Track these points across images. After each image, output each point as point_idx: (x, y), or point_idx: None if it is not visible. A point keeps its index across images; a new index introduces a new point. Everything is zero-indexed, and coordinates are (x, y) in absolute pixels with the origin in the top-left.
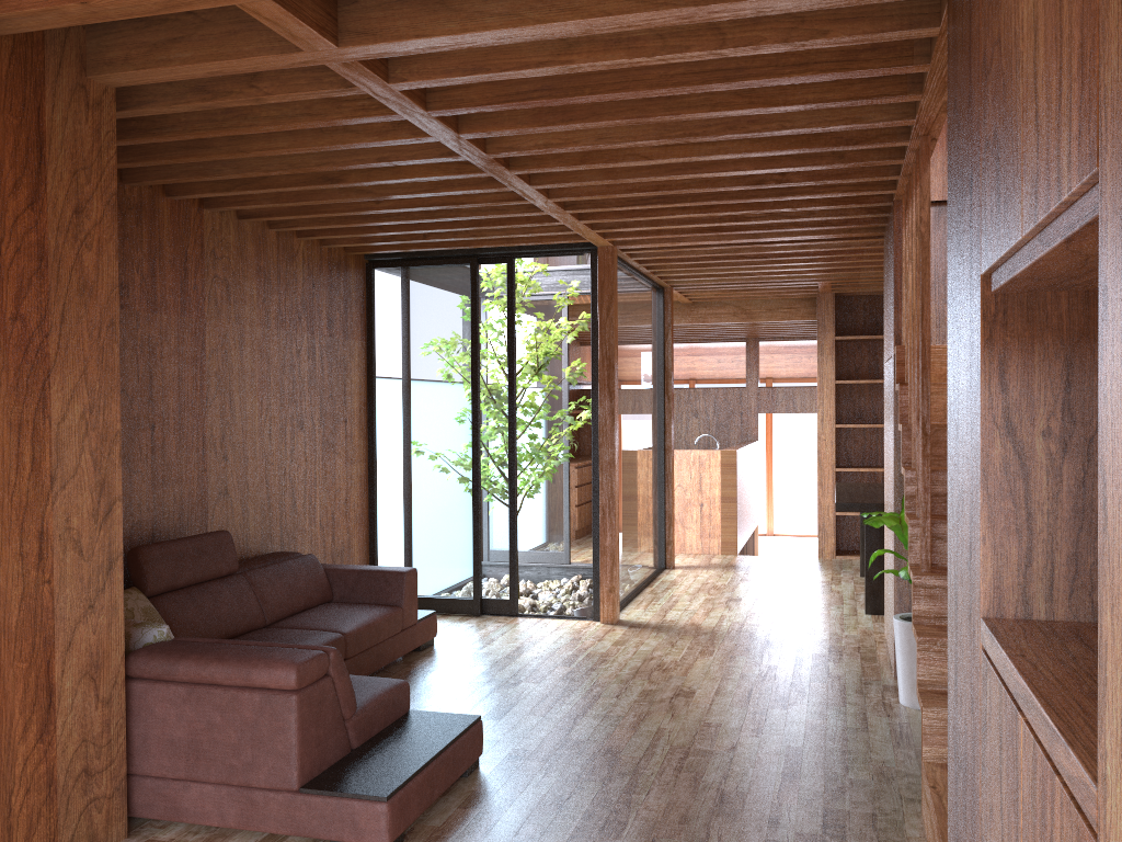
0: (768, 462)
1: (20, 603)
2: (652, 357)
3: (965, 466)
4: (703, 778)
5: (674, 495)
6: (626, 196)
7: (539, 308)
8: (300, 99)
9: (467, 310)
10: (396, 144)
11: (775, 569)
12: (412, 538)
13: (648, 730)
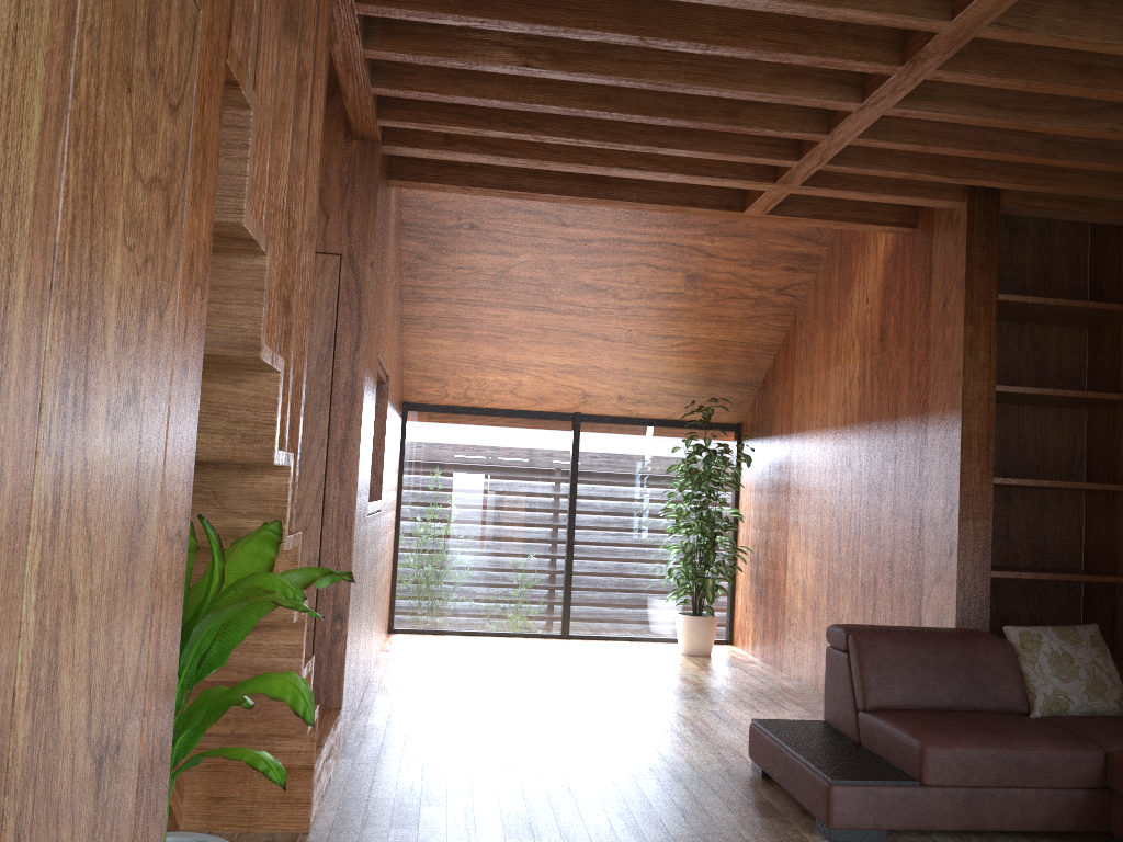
0: None
1: (911, 557)
2: None
3: (368, 437)
4: None
5: None
6: None
7: None
8: (879, 171)
9: None
10: (938, 114)
11: None
12: None
13: None
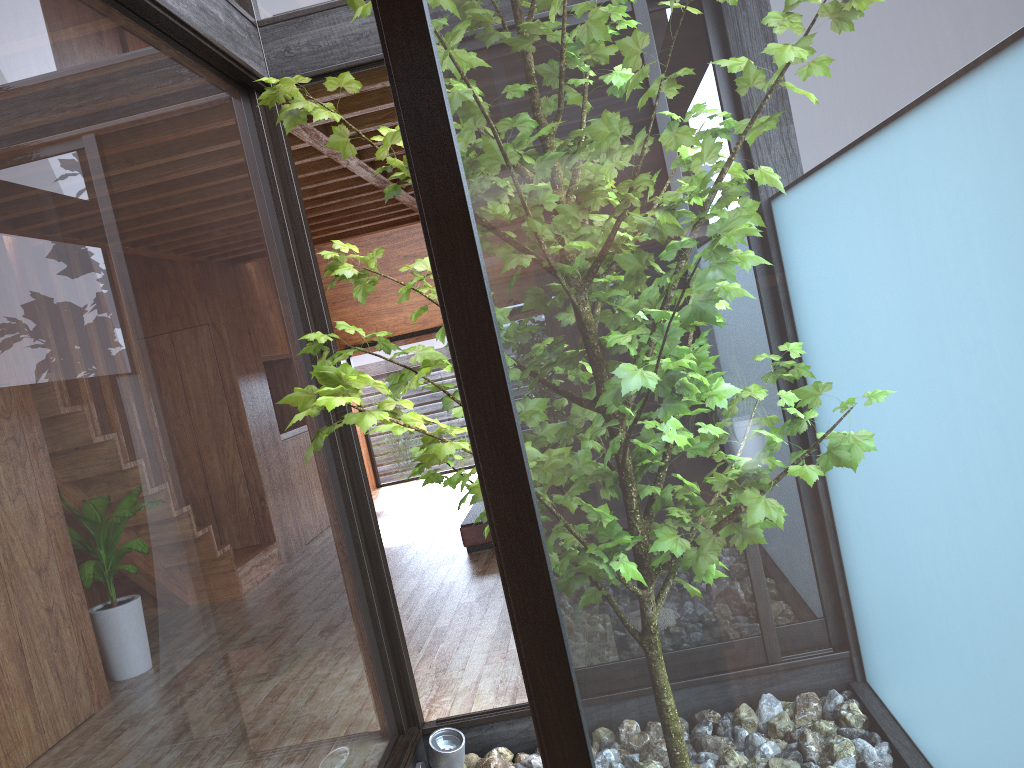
0: None
1: None
2: None
3: None
4: None
5: None
6: None
7: None
8: None
9: None
10: None
11: None
12: None
13: None
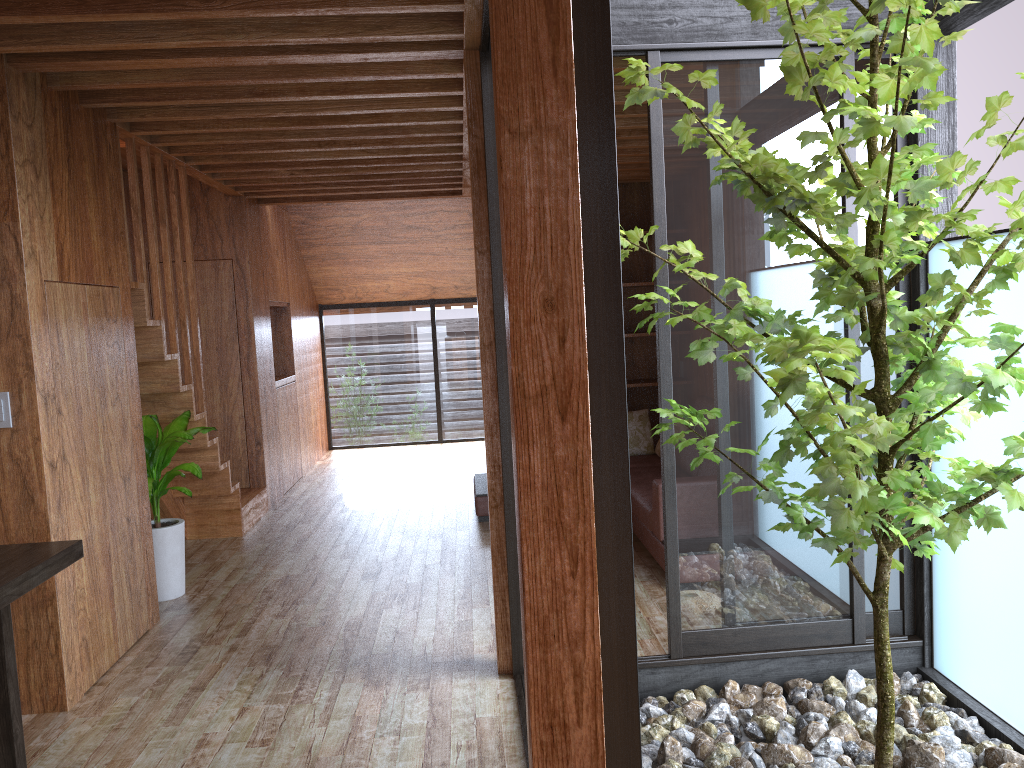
0: None
1: None
2: None
3: (266, 348)
4: (352, 533)
5: None
6: (392, 135)
7: None
8: None
9: None
10: None
11: None
12: None
13: (391, 548)
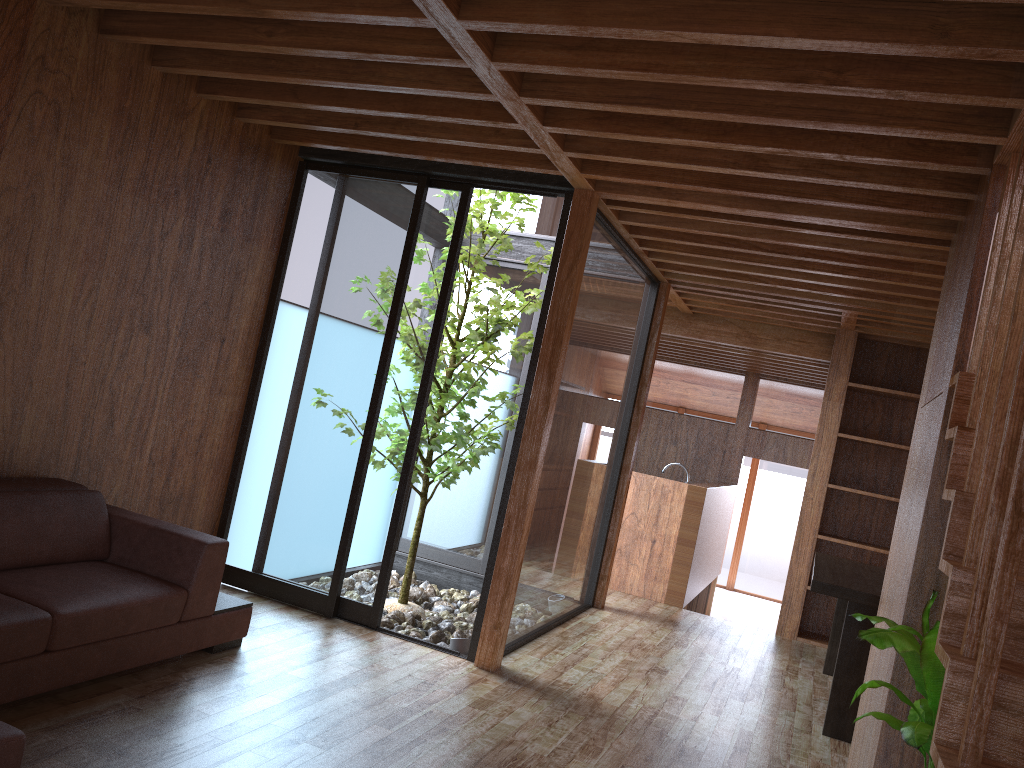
0: (744, 511)
1: None
2: (627, 356)
3: None
4: None
5: (625, 523)
6: (601, 76)
7: (515, 278)
8: None
9: (402, 239)
10: None
11: (721, 638)
12: (276, 503)
13: None
